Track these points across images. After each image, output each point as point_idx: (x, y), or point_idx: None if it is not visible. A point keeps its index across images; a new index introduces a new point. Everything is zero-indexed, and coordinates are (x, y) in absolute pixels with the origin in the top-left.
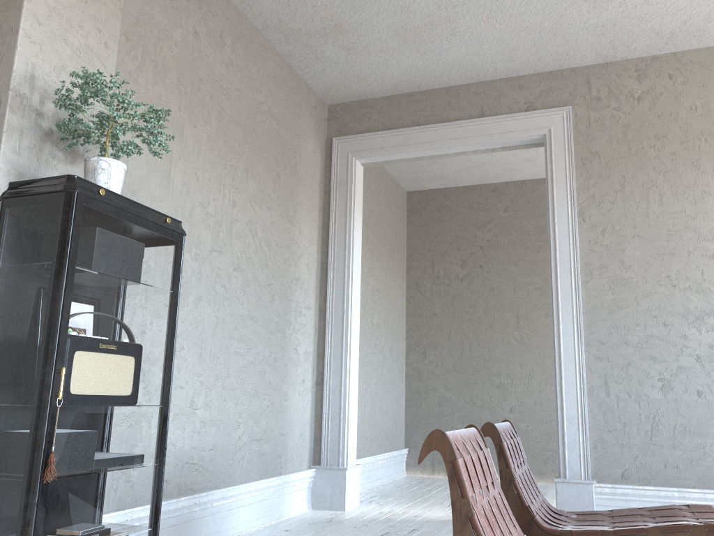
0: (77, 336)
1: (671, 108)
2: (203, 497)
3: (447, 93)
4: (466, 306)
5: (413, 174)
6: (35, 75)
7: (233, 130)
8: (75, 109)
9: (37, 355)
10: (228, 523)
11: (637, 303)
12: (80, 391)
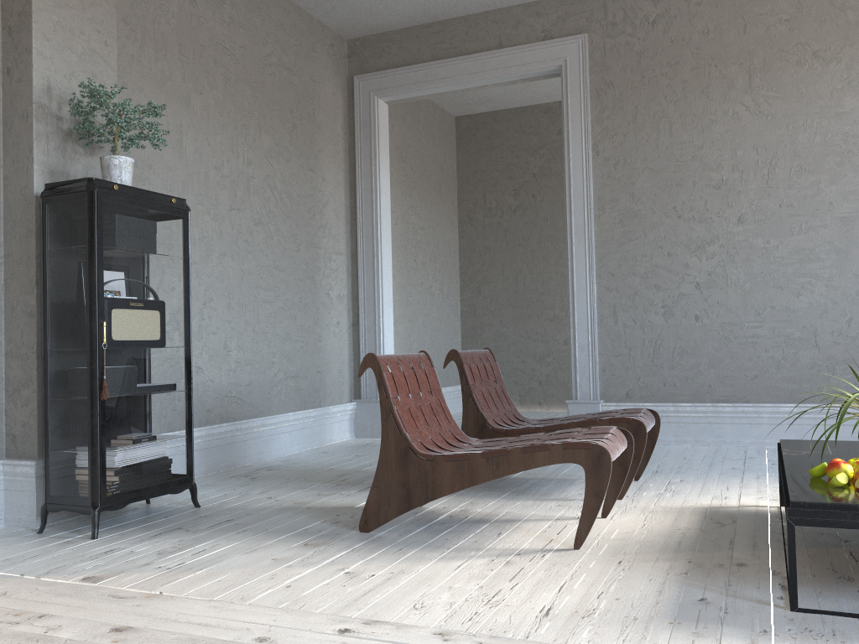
0: (111, 299)
1: (684, 32)
2: (243, 424)
3: (466, 22)
4: (520, 239)
5: (457, 100)
6: (51, 86)
7: (241, 89)
8: (87, 115)
9: (84, 314)
10: (270, 446)
11: (645, 235)
12: (119, 337)
